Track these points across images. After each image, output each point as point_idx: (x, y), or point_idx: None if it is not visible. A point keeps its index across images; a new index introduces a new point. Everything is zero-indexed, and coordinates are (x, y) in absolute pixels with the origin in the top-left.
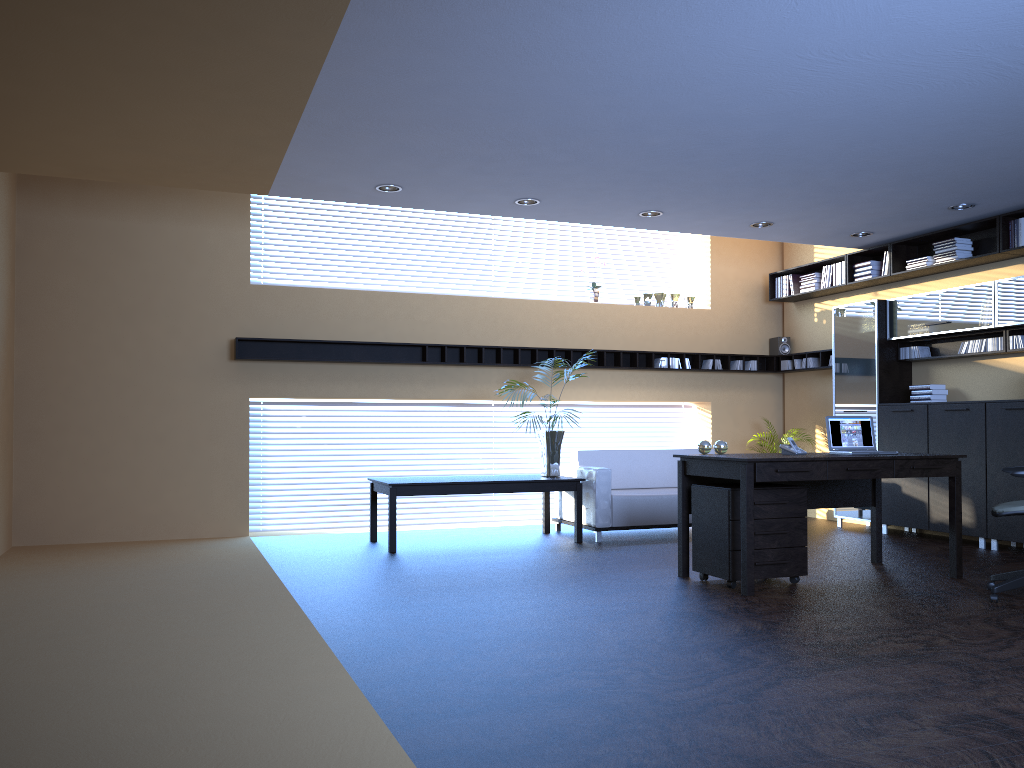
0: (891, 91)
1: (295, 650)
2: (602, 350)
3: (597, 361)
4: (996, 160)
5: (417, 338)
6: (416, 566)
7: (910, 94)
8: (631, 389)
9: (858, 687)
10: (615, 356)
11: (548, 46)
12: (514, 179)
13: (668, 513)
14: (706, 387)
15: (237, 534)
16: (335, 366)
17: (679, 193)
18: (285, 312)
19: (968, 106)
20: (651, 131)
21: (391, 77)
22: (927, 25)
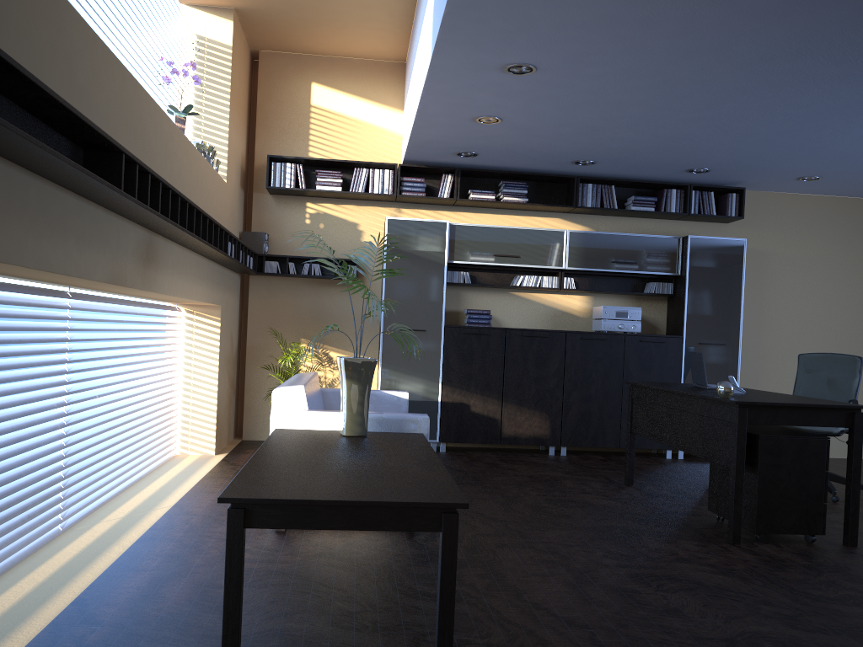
0: None
1: None
2: (214, 220)
3: None
4: (732, 148)
5: None
6: None
7: None
8: (196, 283)
9: None
10: None
11: None
12: None
13: None
14: (220, 286)
15: None
16: None
17: (626, 70)
18: None
19: None
20: None
21: None
22: None
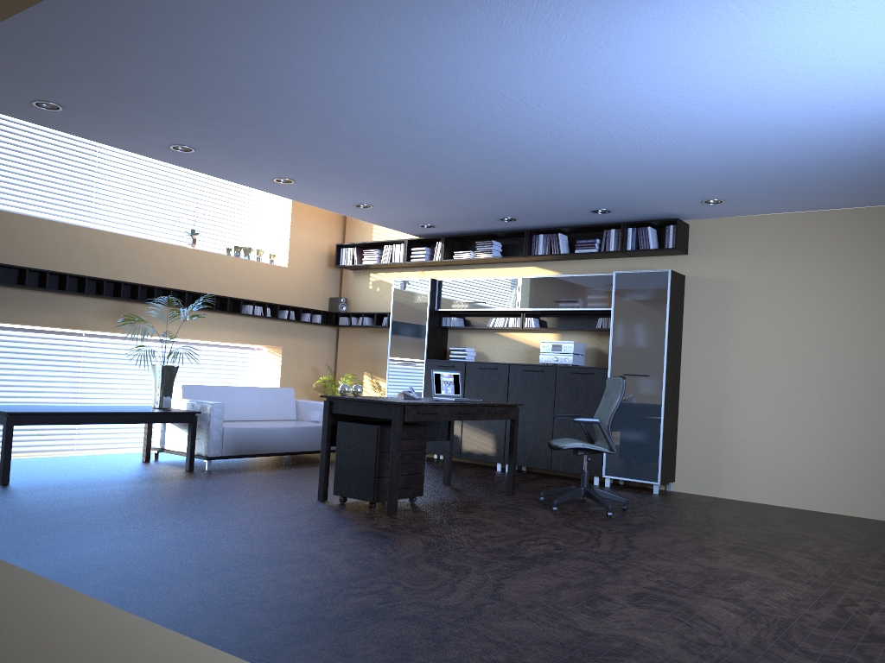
0: (536, 133)
1: (39, 597)
2: (199, 293)
3: (191, 302)
4: (554, 193)
5: (14, 260)
6: (54, 498)
7: (545, 138)
8: (218, 330)
9: (553, 581)
10: (208, 299)
11: (329, 29)
12: (189, 127)
13: (268, 444)
14: (279, 334)
15: None
16: None
17: (322, 169)
18: None
19: (570, 155)
20: (347, 117)
21: (156, 9)
22: (595, 97)
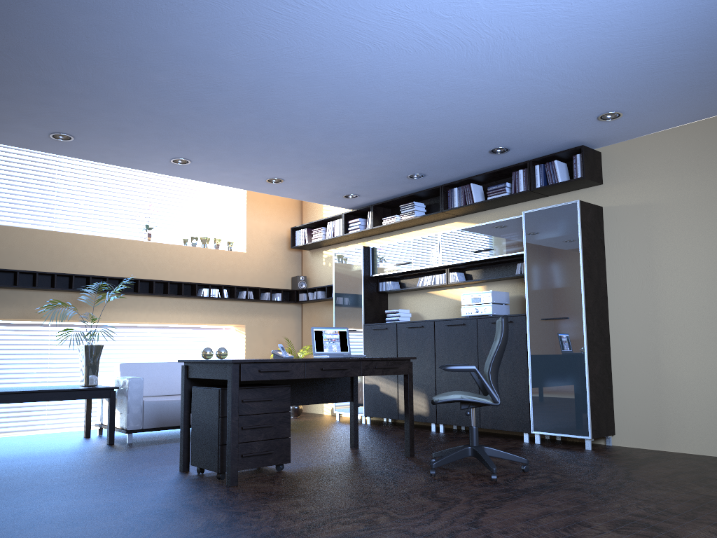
0: (347, 49)
1: None
2: (152, 280)
3: (148, 289)
4: (434, 134)
5: None
6: None
7: (363, 55)
8: (178, 313)
9: None
10: (164, 286)
11: None
12: (38, 108)
13: None
14: (242, 313)
15: None
16: None
17: (199, 141)
18: None
19: (408, 75)
20: (152, 66)
21: None
22: None
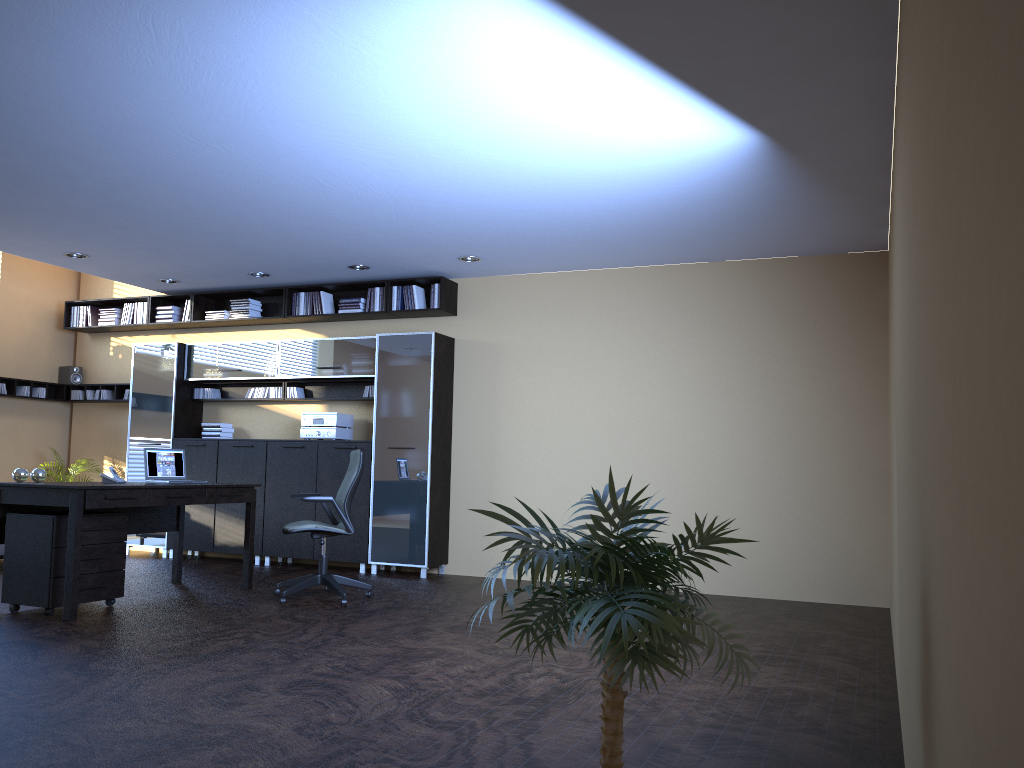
0: (236, 177)
1: None
2: None
3: None
4: (296, 246)
5: None
6: None
7: (250, 183)
8: None
9: (209, 676)
10: None
11: None
12: None
13: None
14: None
15: None
16: None
17: (1, 210)
18: None
19: (289, 203)
20: None
21: None
22: (279, 140)
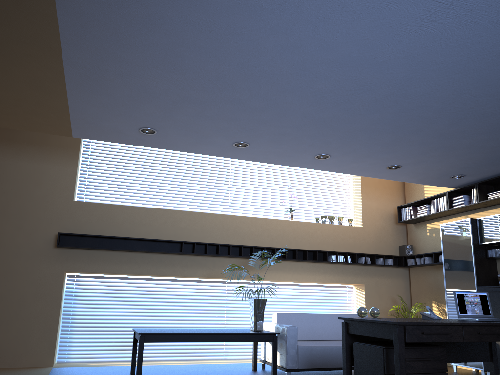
0: None
1: None
2: (295, 249)
3: (292, 256)
4: None
5: (178, 238)
6: None
7: None
8: (314, 274)
9: None
10: (303, 253)
11: None
12: (228, 124)
13: (337, 359)
14: (361, 275)
15: (45, 365)
16: (123, 253)
17: (340, 138)
18: (94, 218)
19: None
20: (317, 76)
21: (112, 10)
22: None
